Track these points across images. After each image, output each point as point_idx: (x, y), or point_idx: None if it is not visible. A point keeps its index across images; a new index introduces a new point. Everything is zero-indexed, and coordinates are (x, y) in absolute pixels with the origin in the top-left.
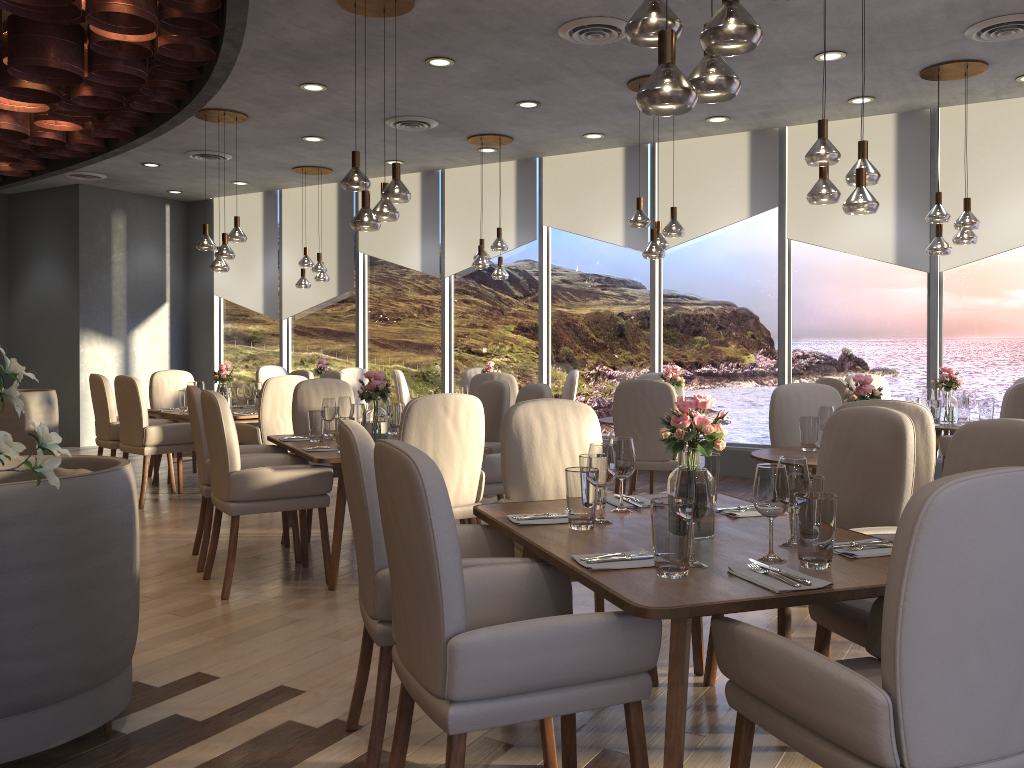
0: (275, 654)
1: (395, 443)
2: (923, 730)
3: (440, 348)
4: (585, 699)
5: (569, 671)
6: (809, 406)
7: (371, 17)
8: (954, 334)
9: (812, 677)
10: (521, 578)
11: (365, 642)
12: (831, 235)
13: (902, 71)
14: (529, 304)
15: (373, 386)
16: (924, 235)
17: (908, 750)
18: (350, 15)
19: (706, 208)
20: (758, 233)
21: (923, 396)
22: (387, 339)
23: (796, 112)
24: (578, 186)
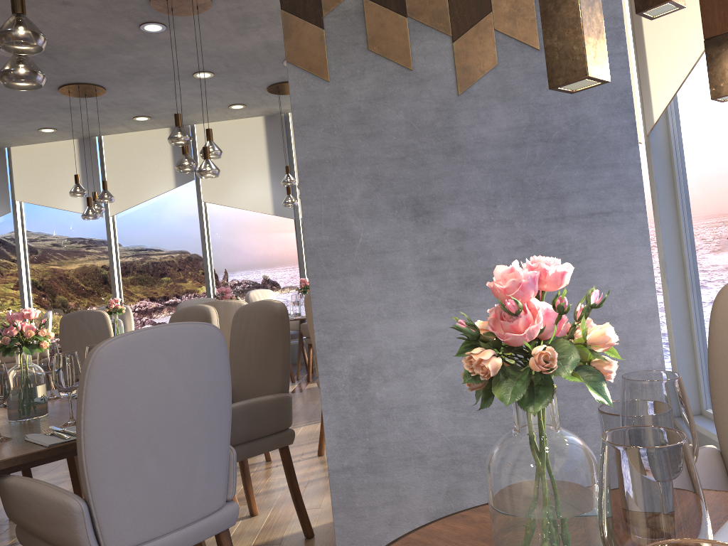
0: None
1: None
2: (114, 521)
3: None
4: None
5: None
6: None
7: None
8: None
9: (41, 504)
10: None
11: None
12: (232, 198)
13: (256, 87)
14: (10, 264)
15: None
16: None
17: (104, 539)
18: None
19: (144, 182)
20: (183, 199)
21: (292, 299)
22: None
23: (197, 114)
24: (43, 169)
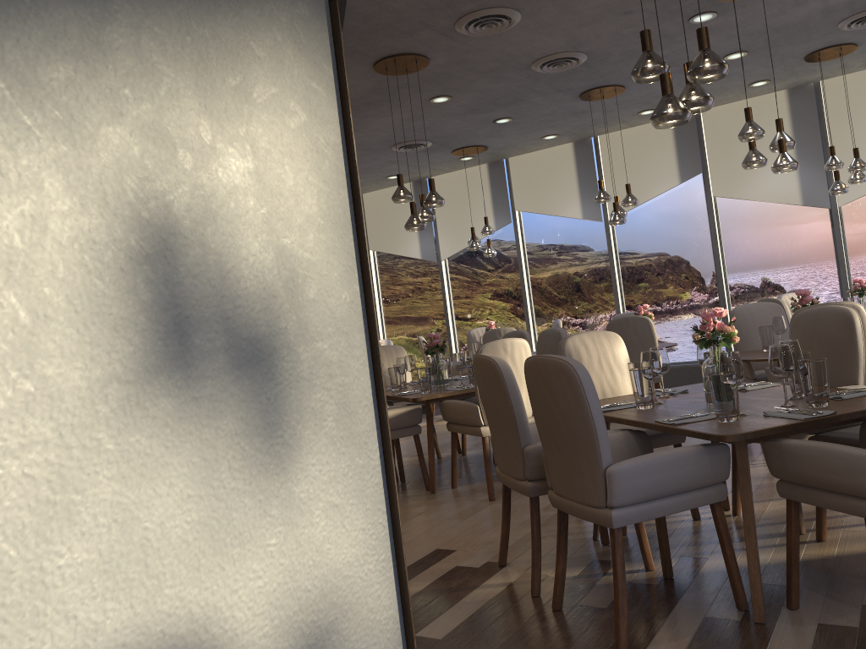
0: (420, 533)
1: (549, 355)
2: None
3: (444, 317)
4: (689, 501)
5: (679, 483)
6: (760, 319)
7: (395, 75)
8: (857, 254)
9: (842, 459)
10: (620, 440)
11: (505, 504)
12: (748, 189)
13: (791, 59)
14: (511, 273)
15: (434, 344)
16: (822, 180)
17: None
18: (380, 76)
19: (645, 181)
20: (688, 195)
21: None
22: (400, 315)
23: None
24: (539, 177)
